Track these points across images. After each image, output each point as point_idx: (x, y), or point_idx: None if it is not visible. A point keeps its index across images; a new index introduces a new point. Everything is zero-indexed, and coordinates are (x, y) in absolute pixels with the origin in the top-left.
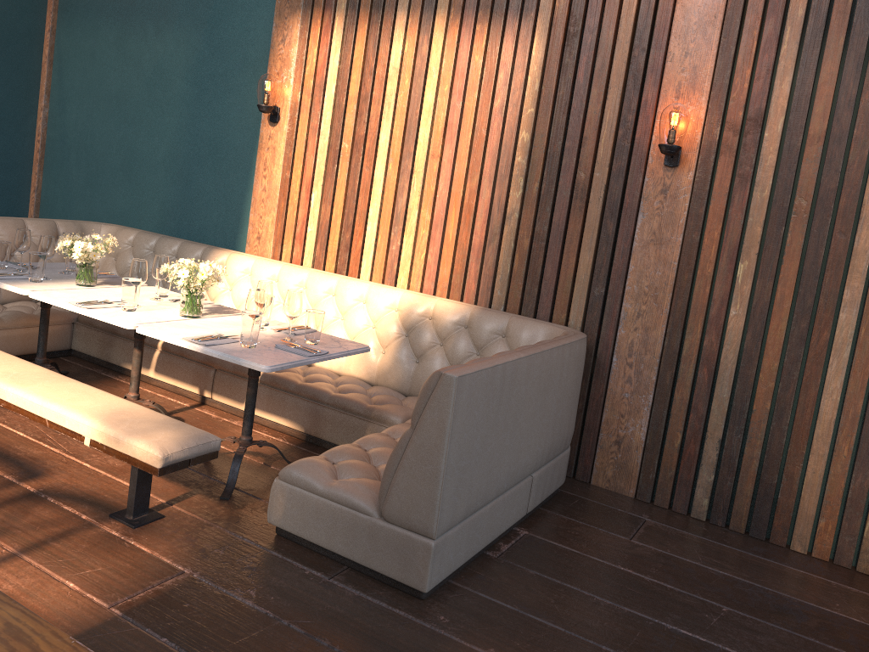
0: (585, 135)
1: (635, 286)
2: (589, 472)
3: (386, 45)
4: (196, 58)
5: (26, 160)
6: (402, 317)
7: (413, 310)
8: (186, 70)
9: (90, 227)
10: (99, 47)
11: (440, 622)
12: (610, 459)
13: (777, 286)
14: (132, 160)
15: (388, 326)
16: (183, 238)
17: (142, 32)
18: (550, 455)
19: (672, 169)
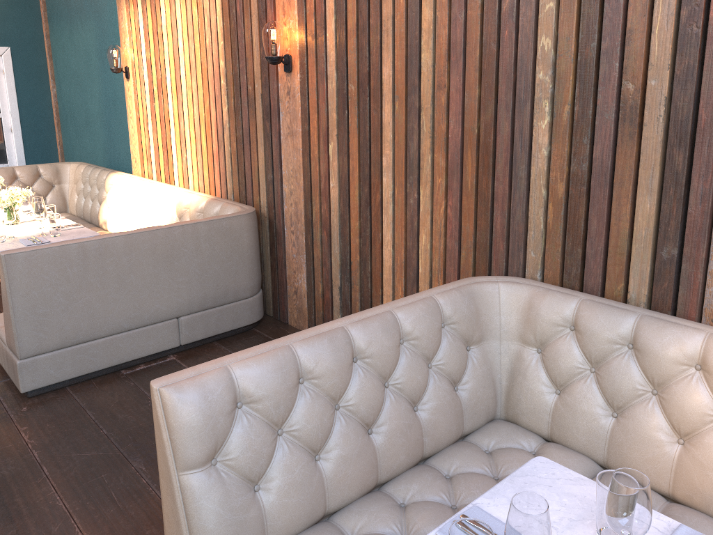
0: (247, 56)
1: (286, 171)
2: (285, 315)
3: (158, 10)
4: (97, 39)
5: (50, 125)
6: (176, 210)
7: (180, 204)
8: (95, 49)
9: (63, 166)
10: (65, 42)
11: (19, 411)
12: (294, 305)
13: (349, 160)
14: (88, 116)
15: (169, 217)
16: (113, 167)
17: (77, 27)
18: (206, 304)
19: (290, 74)
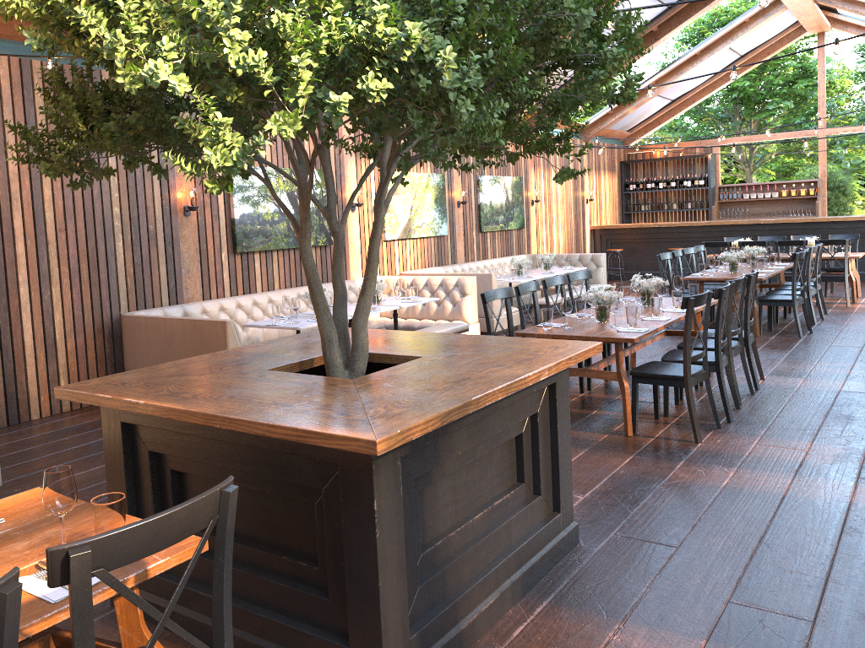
0: None
1: None
2: None
3: None
4: None
5: None
6: None
7: None
8: None
9: None
10: None
11: (21, 490)
12: None
13: None
14: None
15: None
16: None
17: None
18: None
19: None
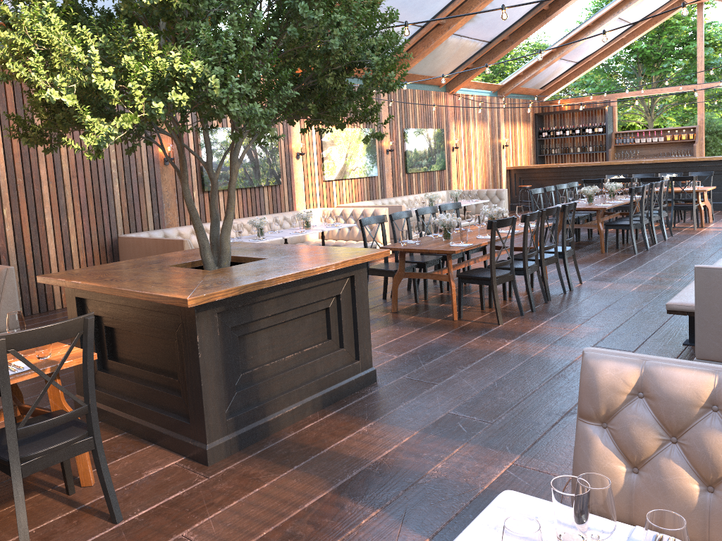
0: None
1: None
2: None
3: None
4: None
5: None
6: None
7: None
8: None
9: None
10: None
11: None
12: None
13: (21, 214)
14: None
15: None
16: None
17: None
18: None
19: None
